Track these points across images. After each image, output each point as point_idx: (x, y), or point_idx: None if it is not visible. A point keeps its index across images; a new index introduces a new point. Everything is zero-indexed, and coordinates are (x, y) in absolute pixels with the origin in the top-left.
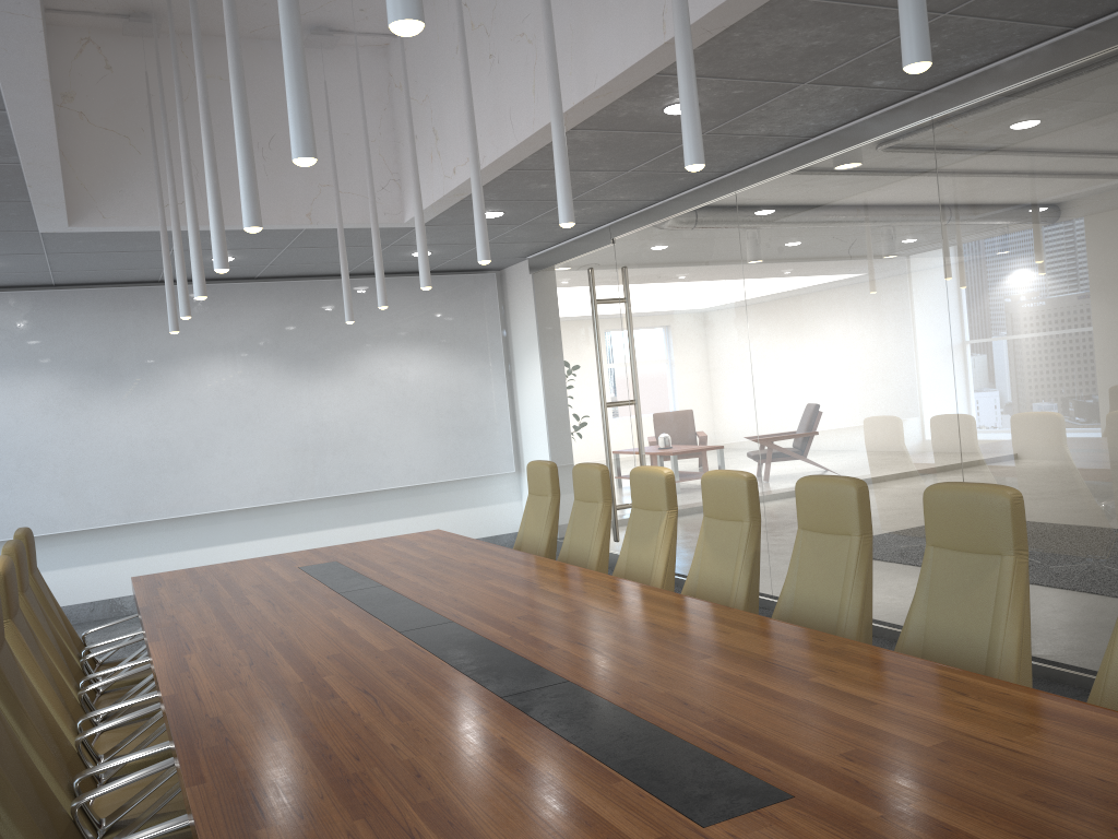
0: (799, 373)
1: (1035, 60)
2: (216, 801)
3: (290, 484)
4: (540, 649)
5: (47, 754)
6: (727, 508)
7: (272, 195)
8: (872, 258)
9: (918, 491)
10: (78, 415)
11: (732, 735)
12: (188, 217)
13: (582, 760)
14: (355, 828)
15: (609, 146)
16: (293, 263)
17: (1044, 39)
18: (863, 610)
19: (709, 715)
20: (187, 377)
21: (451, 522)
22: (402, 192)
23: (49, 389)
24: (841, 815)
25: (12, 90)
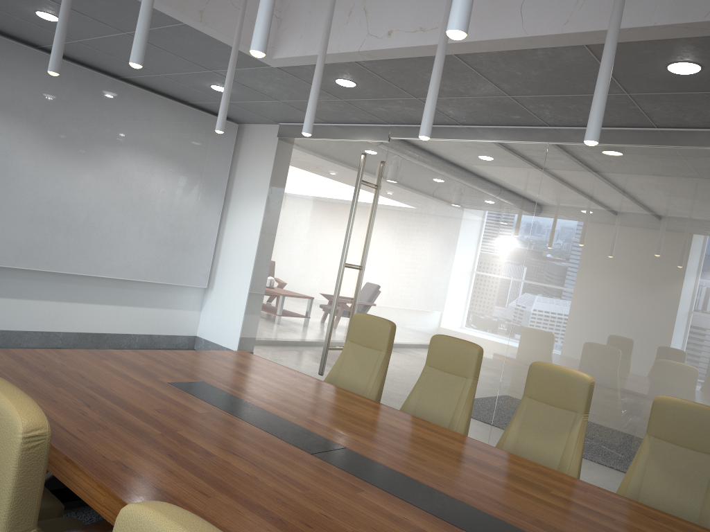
0: (575, 298)
1: None
2: None
3: (17, 251)
4: None
5: None
6: (696, 439)
7: None
8: (688, 234)
9: None
10: None
11: None
12: None
13: None
14: None
15: (558, 72)
16: (100, 49)
17: None
18: None
19: None
20: None
21: (143, 317)
22: (280, 31)
23: None
24: None
25: None
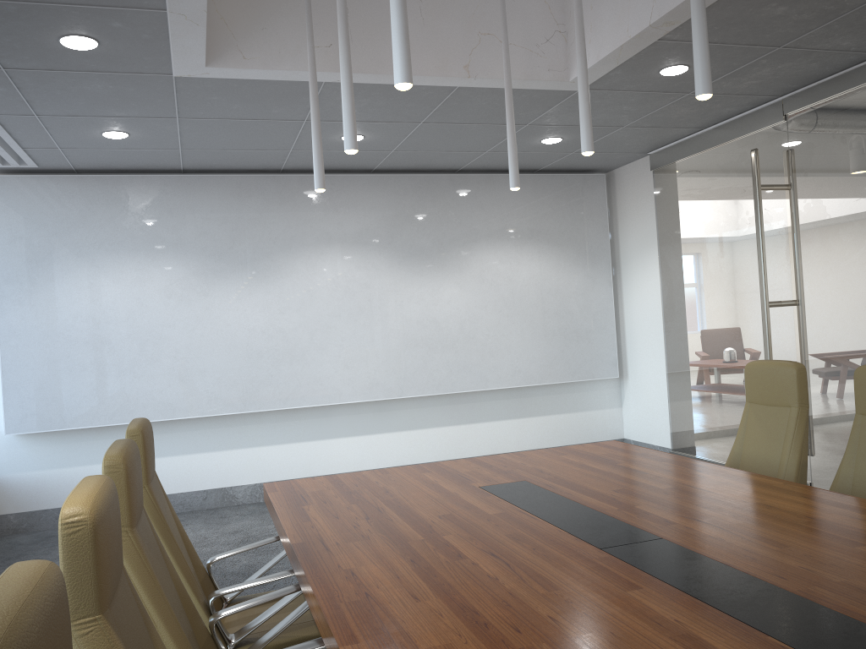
0: None
1: None
2: None
3: (400, 380)
4: None
5: None
6: None
7: (427, 41)
8: None
9: None
10: (199, 301)
11: None
12: None
13: None
14: None
15: None
16: (417, 150)
17: None
18: None
19: None
20: (304, 267)
21: (552, 426)
22: (568, 46)
23: (173, 274)
24: None
25: None
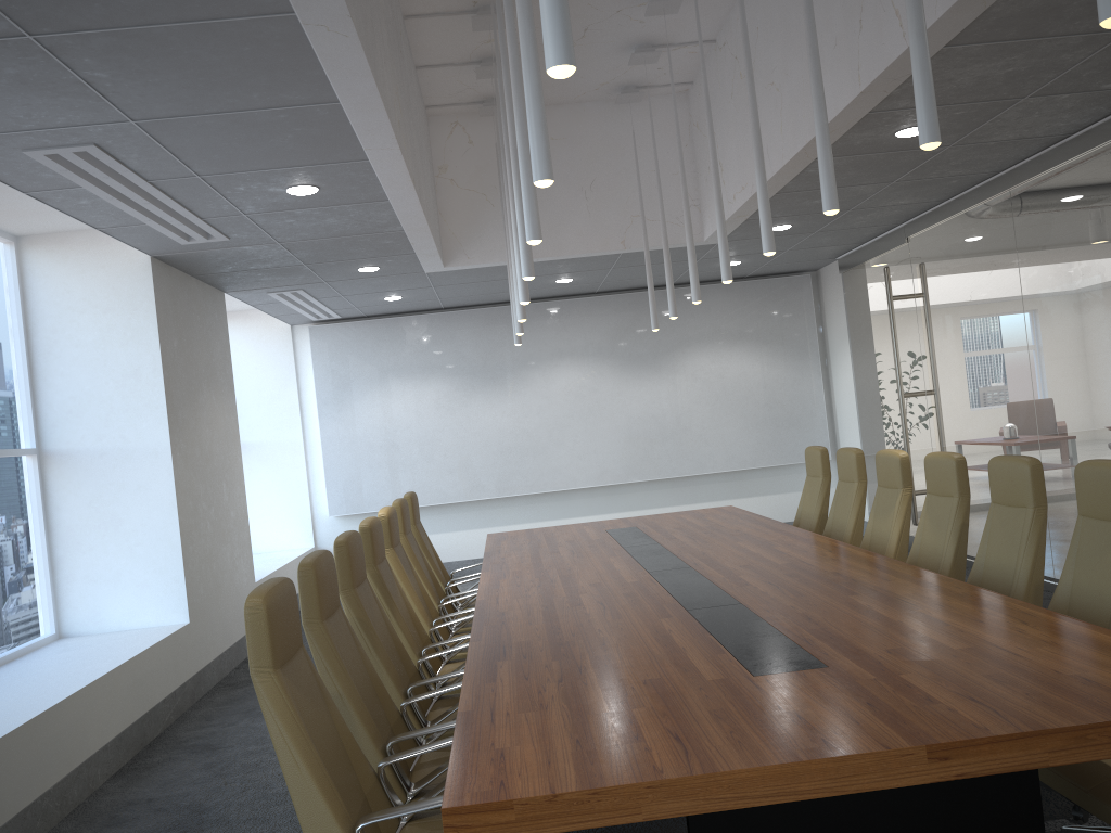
0: (1070, 361)
1: None
2: (482, 648)
3: (625, 468)
4: (738, 585)
5: (406, 631)
6: (941, 485)
7: (593, 228)
8: None
9: None
10: (461, 410)
11: (822, 636)
12: (512, 261)
13: (709, 643)
14: (551, 664)
15: (861, 166)
16: (622, 279)
17: None
18: (1032, 572)
19: (819, 625)
20: (541, 378)
21: (770, 505)
22: (701, 215)
23: (440, 390)
24: (847, 676)
25: (390, 188)
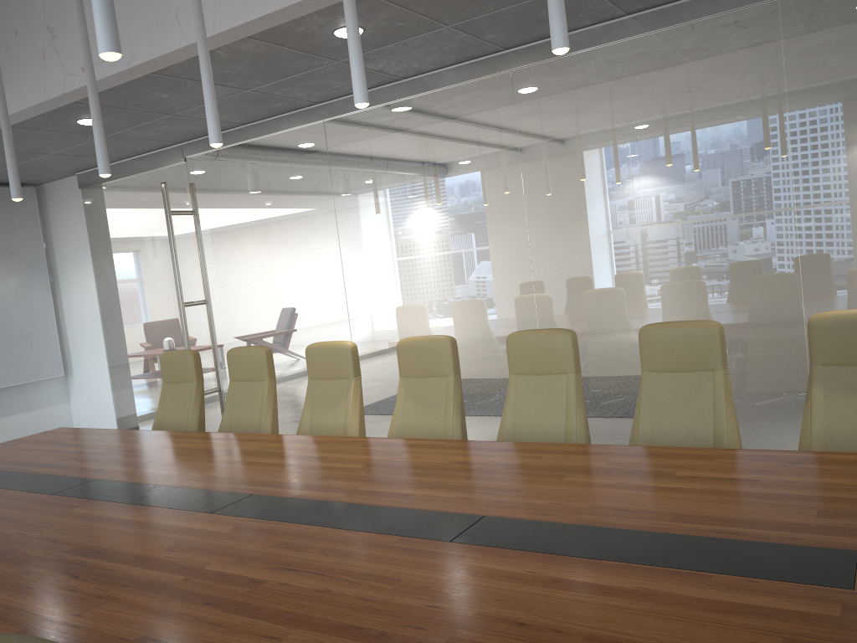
0: (390, 267)
1: (596, 35)
2: None
3: None
4: (400, 498)
5: None
6: (430, 367)
7: None
8: (459, 175)
9: (501, 350)
10: None
11: (713, 522)
12: None
13: (643, 570)
14: None
15: (258, 62)
16: None
17: (605, 20)
18: (586, 429)
19: (662, 513)
20: None
21: None
22: None
23: None
24: None
25: None
